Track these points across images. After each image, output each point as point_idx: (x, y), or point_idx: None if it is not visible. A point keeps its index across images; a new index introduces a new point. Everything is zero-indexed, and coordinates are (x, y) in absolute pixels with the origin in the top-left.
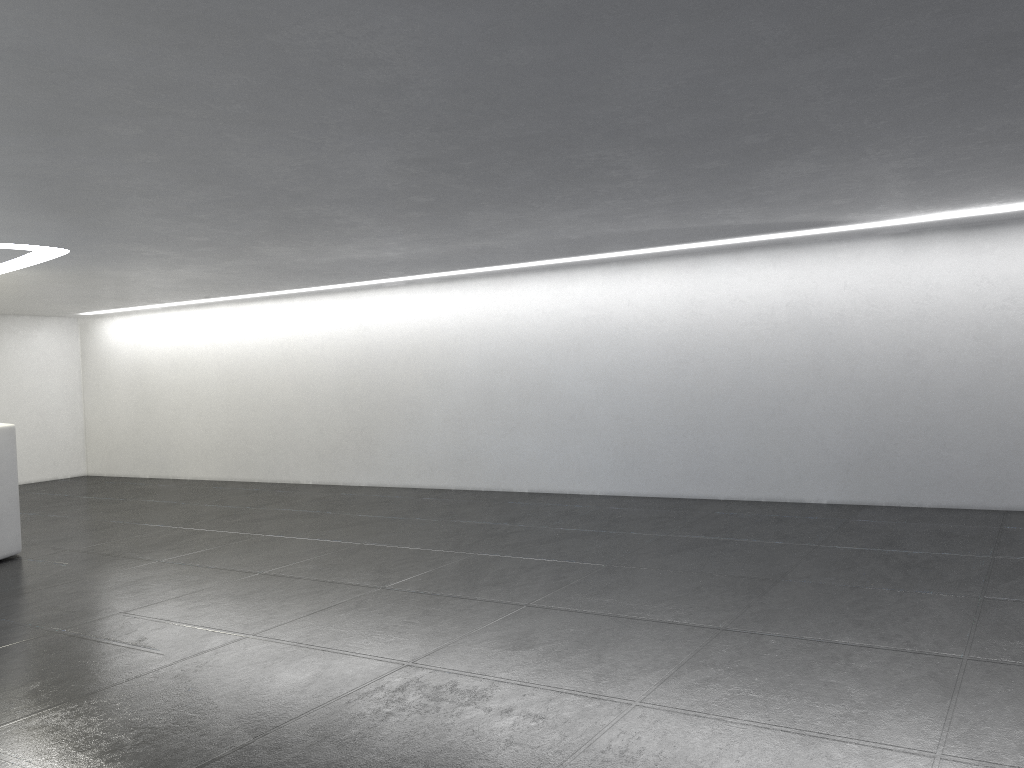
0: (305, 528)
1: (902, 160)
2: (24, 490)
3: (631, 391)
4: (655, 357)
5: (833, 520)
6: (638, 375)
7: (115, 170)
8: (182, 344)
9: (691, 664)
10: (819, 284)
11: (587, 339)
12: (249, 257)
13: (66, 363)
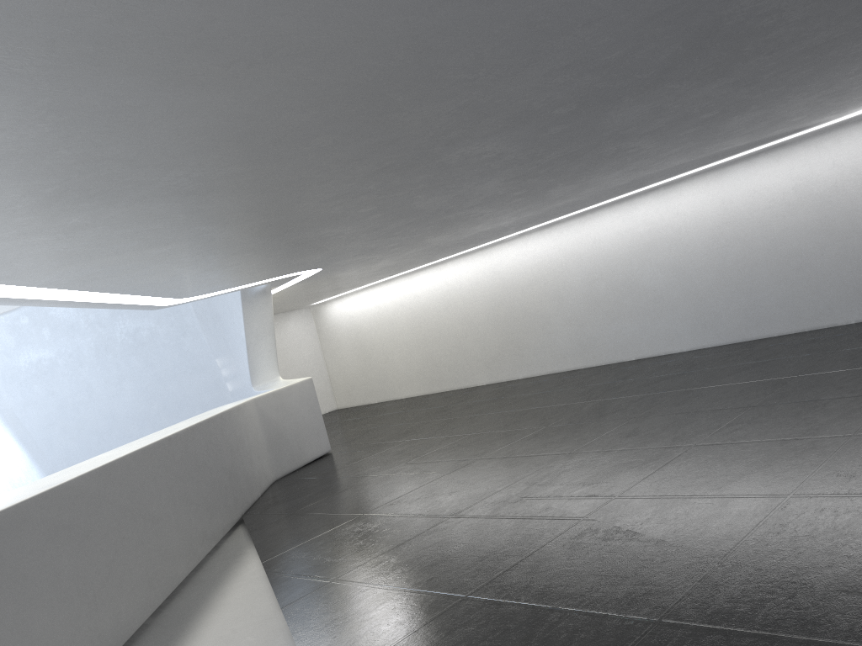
0: (490, 408)
1: (818, 93)
2: None
3: (693, 274)
4: (705, 246)
5: (854, 333)
6: (695, 262)
7: (358, 225)
8: (380, 309)
9: (728, 425)
10: (814, 168)
11: (653, 245)
12: (420, 246)
13: (309, 338)
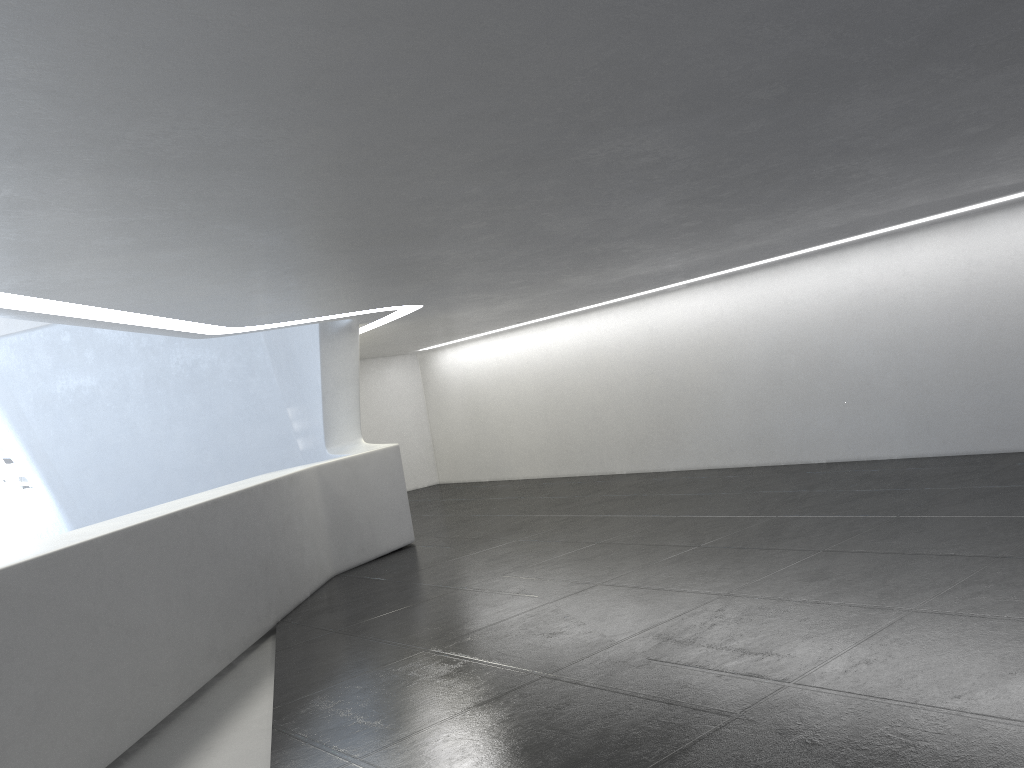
0: (627, 508)
1: None
2: None
3: (917, 357)
4: (937, 321)
5: None
6: (922, 340)
7: (465, 249)
8: (502, 365)
9: (965, 583)
10: None
11: (866, 313)
12: (554, 288)
13: (412, 392)
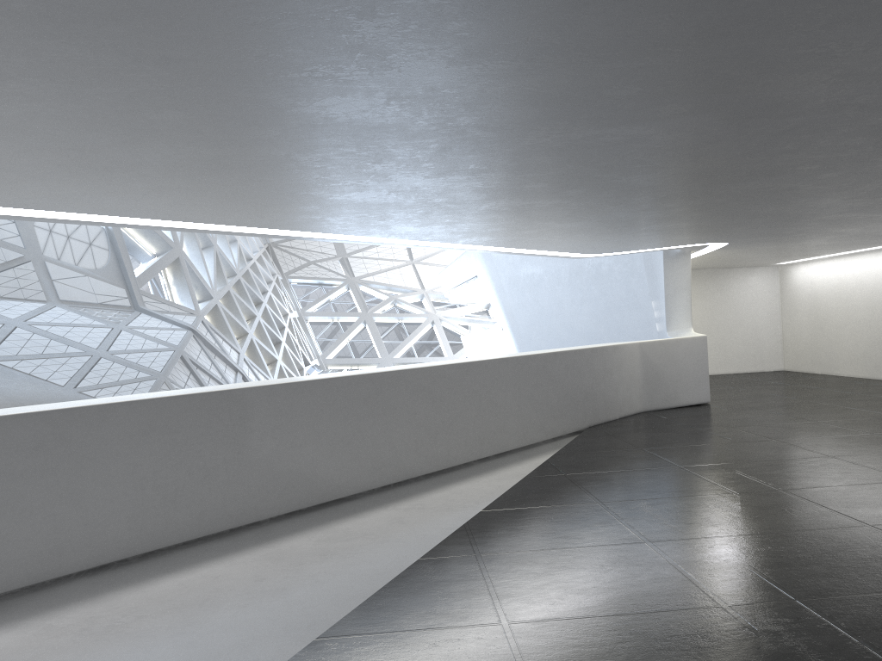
0: (876, 406)
1: None
2: (739, 376)
3: None
4: None
5: None
6: None
7: (710, 221)
8: (840, 282)
9: None
10: None
11: None
12: (835, 234)
13: (769, 296)
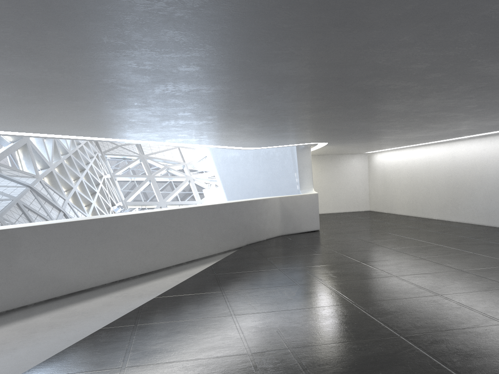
0: (402, 232)
1: None
2: (345, 214)
3: None
4: None
5: None
6: None
7: (307, 132)
8: (396, 163)
9: (428, 274)
10: None
11: None
12: (382, 139)
13: (362, 170)
